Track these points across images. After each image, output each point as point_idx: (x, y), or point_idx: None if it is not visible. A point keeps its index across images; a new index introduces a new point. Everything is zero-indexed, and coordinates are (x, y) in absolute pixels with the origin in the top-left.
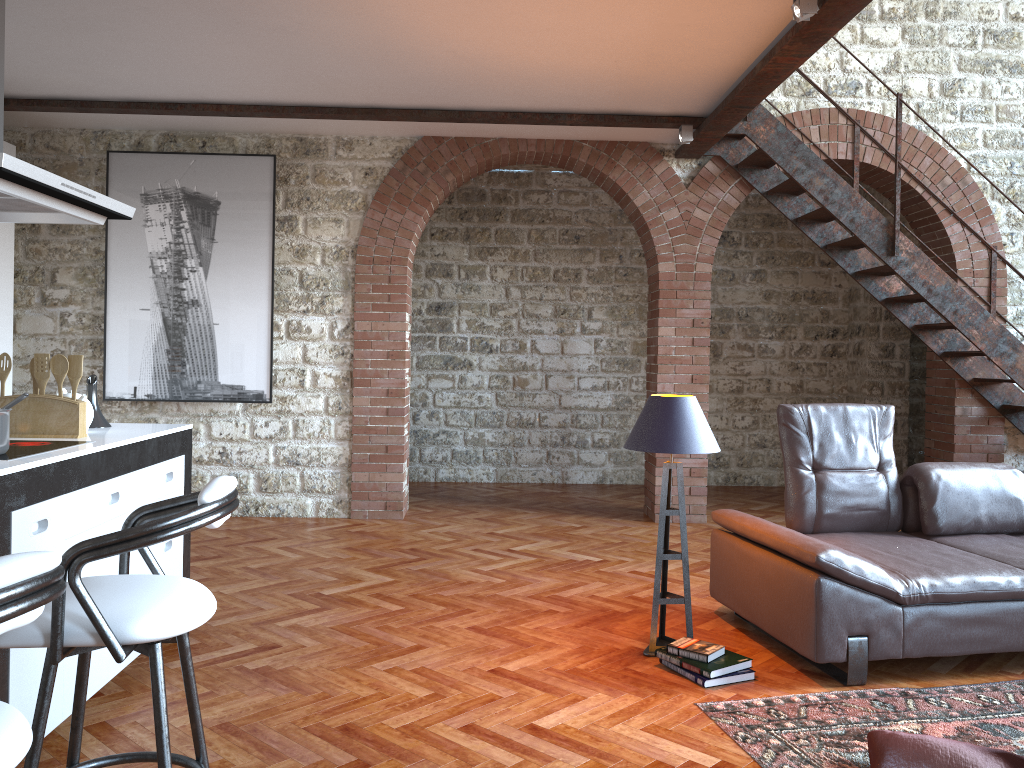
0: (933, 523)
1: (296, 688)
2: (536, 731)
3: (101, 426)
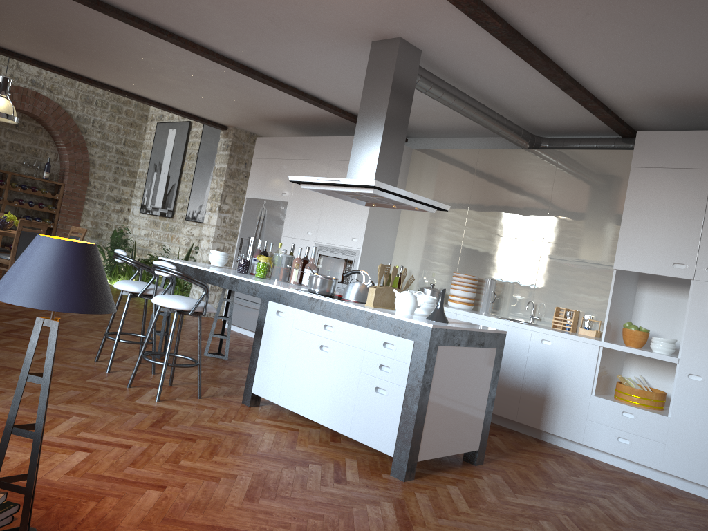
0: None
1: (259, 456)
2: (82, 449)
3: (426, 318)
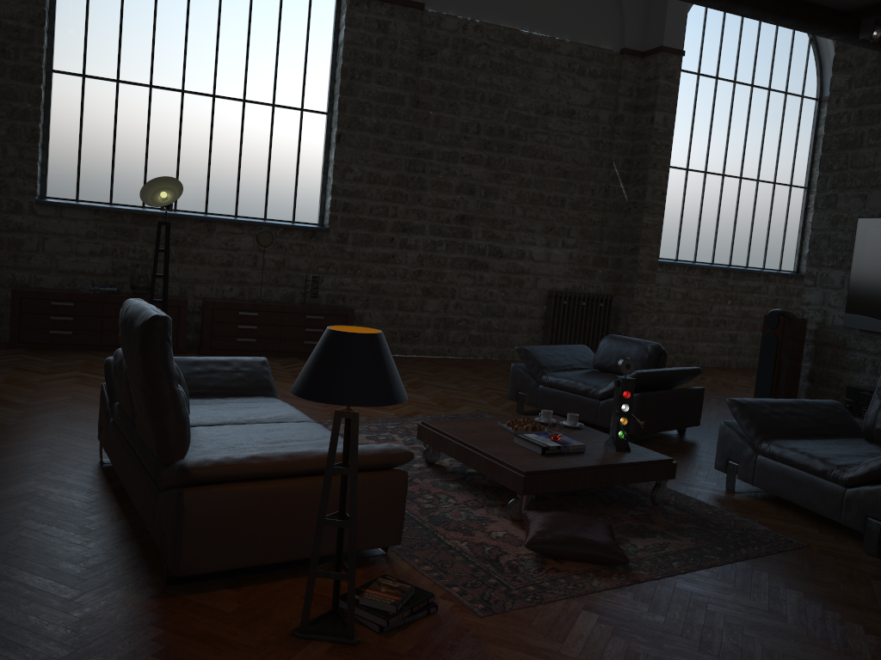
0: (188, 410)
1: None
2: None
3: None
